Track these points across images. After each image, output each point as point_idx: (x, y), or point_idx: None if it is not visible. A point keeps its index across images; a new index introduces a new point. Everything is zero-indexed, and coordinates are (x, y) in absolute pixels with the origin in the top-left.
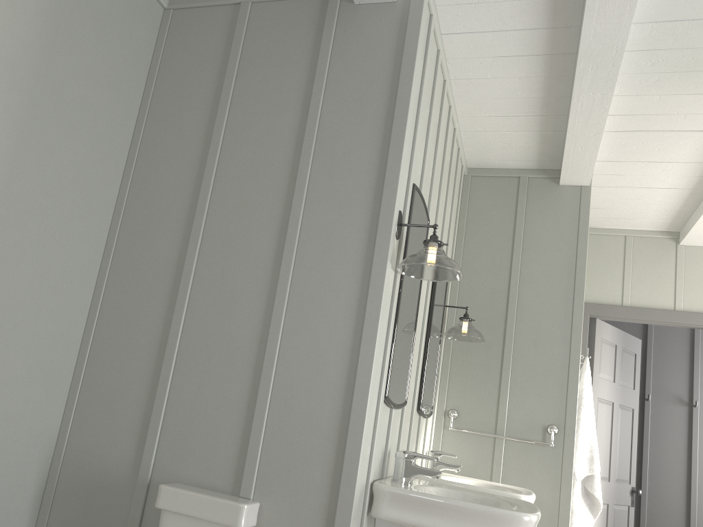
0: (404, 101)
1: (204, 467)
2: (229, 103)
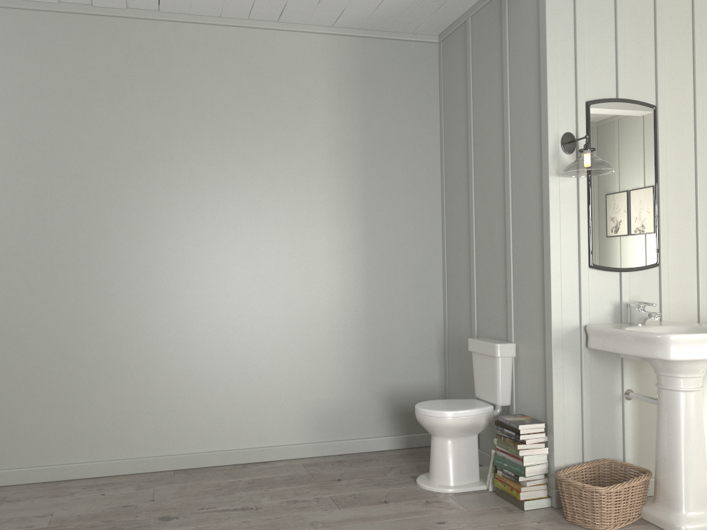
0: (543, 55)
1: (494, 327)
2: (471, 95)
